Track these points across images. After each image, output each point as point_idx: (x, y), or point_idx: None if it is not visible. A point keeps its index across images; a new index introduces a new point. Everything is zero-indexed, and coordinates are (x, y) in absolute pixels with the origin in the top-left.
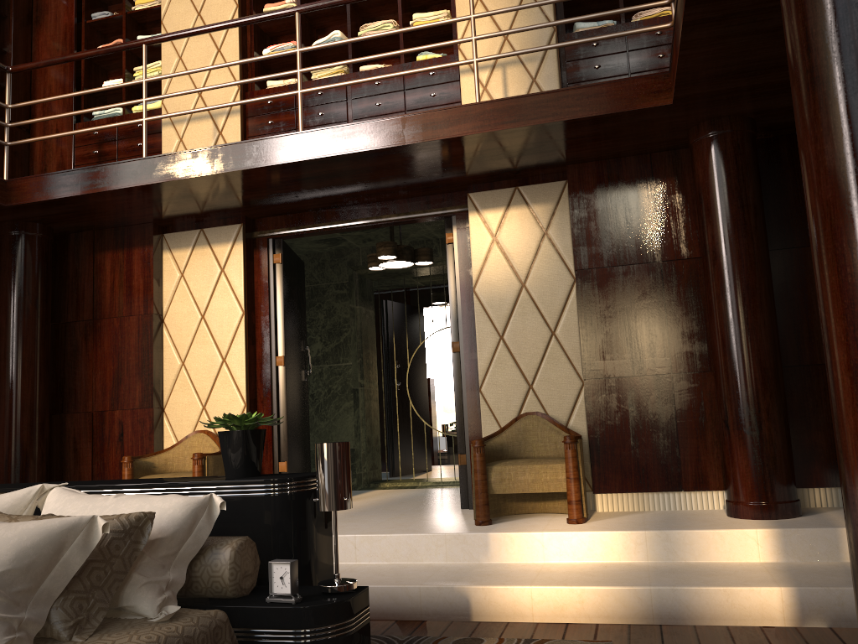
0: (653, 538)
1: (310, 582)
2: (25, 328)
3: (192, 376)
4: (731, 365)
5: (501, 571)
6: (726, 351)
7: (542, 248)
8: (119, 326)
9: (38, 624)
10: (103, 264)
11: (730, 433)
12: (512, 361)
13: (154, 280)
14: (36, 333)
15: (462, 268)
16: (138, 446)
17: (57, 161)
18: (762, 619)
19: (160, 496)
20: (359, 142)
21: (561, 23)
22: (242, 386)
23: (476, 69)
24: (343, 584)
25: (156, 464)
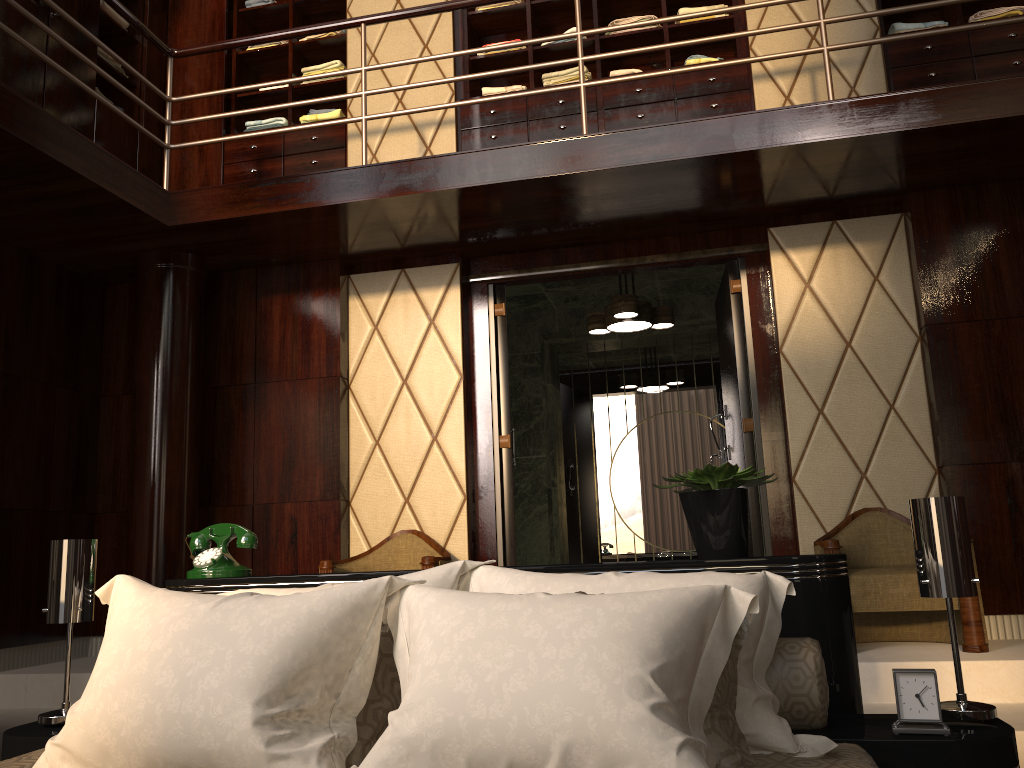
0: None
1: (861, 711)
2: (175, 390)
3: (390, 458)
4: None
5: None
6: None
7: (873, 298)
8: (292, 392)
9: (713, 755)
10: (269, 312)
11: None
12: (837, 442)
13: (341, 333)
14: (188, 397)
15: (755, 324)
16: (318, 551)
17: (200, 181)
18: None
19: (696, 574)
20: (672, 149)
21: (942, 5)
22: (461, 473)
23: (827, 59)
24: (986, 708)
25: None
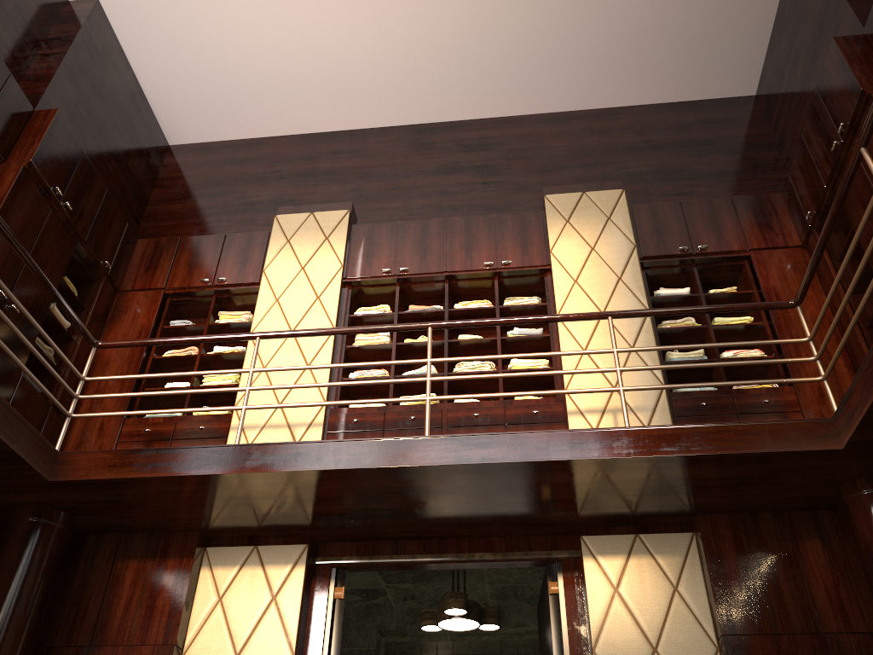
0: None
1: None
2: (7, 642)
3: None
4: None
5: None
6: None
7: (674, 606)
8: None
9: None
10: (123, 575)
11: None
12: None
13: (185, 601)
14: (17, 652)
15: (571, 625)
16: None
17: None
18: None
19: None
20: (498, 453)
21: (708, 366)
22: None
23: (623, 396)
24: None
25: None
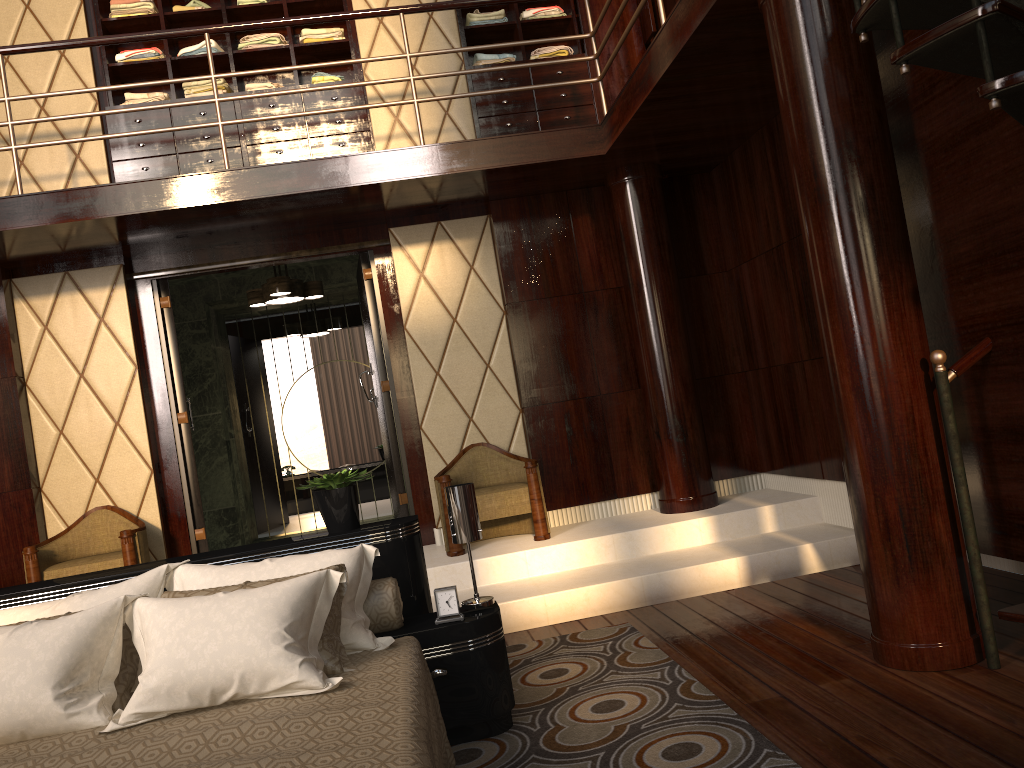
0: (620, 540)
1: (430, 610)
2: None
3: (76, 445)
4: (660, 383)
5: (500, 590)
6: (655, 372)
7: (470, 283)
8: None
9: (322, 662)
10: None
11: (662, 442)
12: (451, 396)
13: (11, 336)
14: None
15: (385, 305)
16: (16, 535)
17: None
18: (725, 584)
19: (320, 553)
20: (301, 183)
21: (498, 70)
22: (146, 451)
23: (418, 110)
24: (487, 599)
25: (56, 552)
